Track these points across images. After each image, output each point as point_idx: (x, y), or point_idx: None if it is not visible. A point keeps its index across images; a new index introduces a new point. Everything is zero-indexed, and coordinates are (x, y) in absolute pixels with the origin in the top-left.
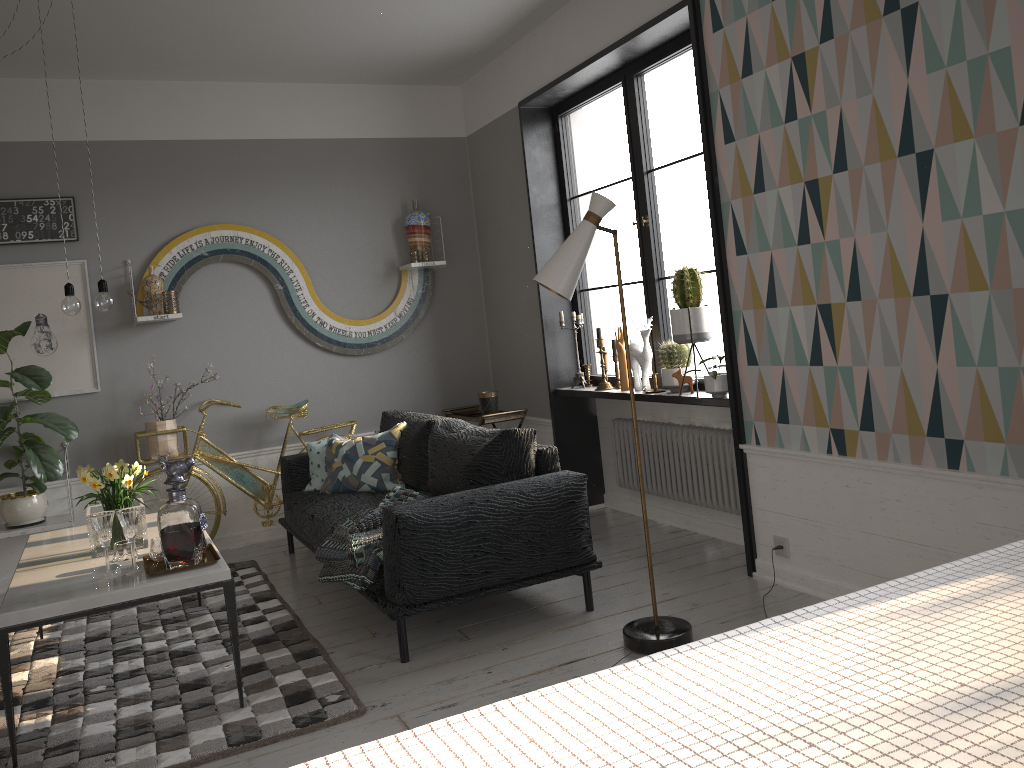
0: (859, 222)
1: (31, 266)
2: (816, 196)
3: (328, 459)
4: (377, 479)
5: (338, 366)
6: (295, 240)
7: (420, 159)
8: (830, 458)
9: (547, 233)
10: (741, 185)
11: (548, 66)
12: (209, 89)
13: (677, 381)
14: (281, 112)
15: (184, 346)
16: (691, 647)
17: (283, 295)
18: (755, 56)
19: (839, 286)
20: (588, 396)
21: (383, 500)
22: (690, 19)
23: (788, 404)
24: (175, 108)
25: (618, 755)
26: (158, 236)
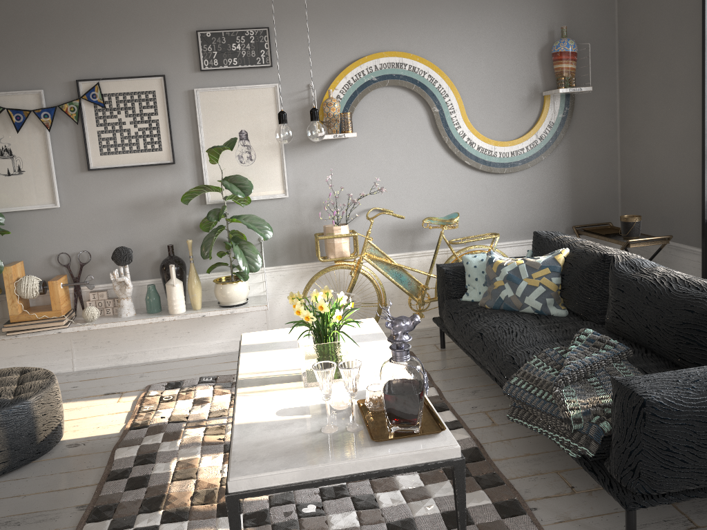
0: None
1: (235, 89)
2: None
3: (489, 277)
4: (541, 303)
5: (482, 182)
6: (451, 66)
7: None
8: None
9: None
10: None
11: None
12: None
13: None
14: None
15: (354, 161)
16: None
17: (438, 117)
18: None
19: None
20: None
21: (573, 342)
22: None
23: None
24: None
25: None
26: (335, 63)
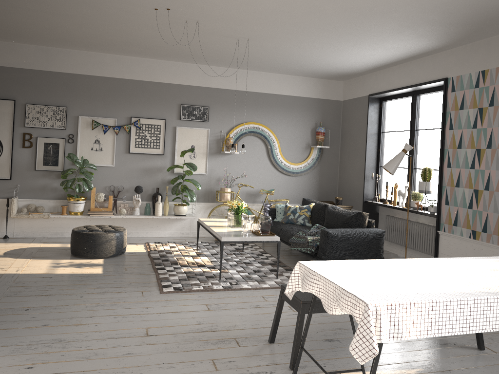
0: (492, 166)
1: (192, 128)
2: (479, 154)
3: (285, 211)
4: (303, 221)
5: (284, 178)
6: (276, 131)
7: (324, 107)
8: (469, 239)
9: (371, 143)
10: (453, 144)
11: (383, 85)
12: (256, 74)
13: (416, 205)
14: (279, 84)
15: (235, 163)
16: (442, 258)
17: (270, 150)
18: (465, 104)
19: (482, 184)
20: (379, 205)
21: (312, 227)
22: (443, 85)
23: (457, 220)
24: (245, 79)
25: (434, 266)
26: (232, 123)
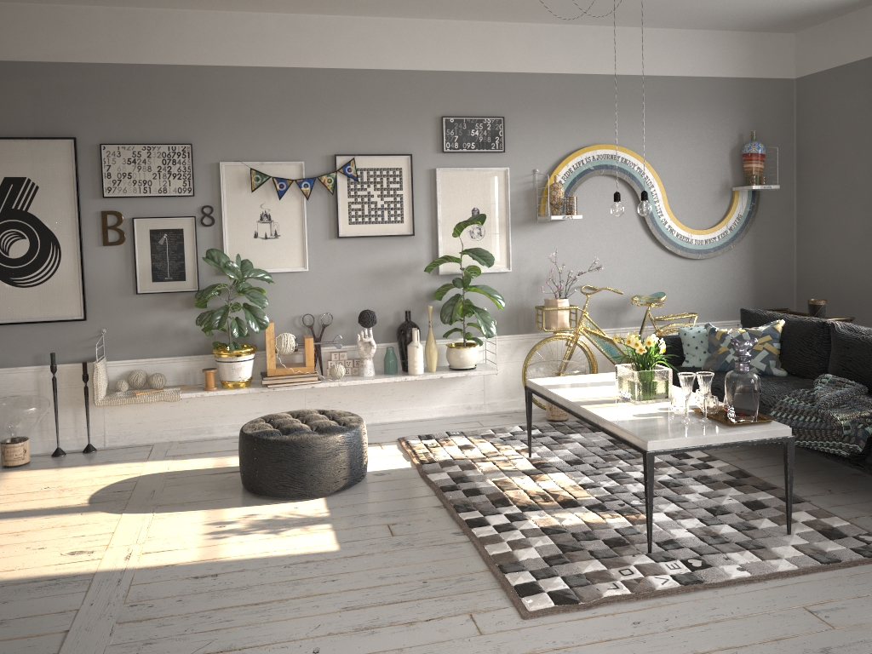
0: None
1: (471, 170)
2: None
3: (713, 344)
4: (765, 364)
5: (678, 267)
6: (655, 160)
7: (756, 96)
8: None
9: None
10: None
11: None
12: (603, 32)
13: None
14: (654, 53)
15: (569, 241)
16: None
17: None
18: None
19: None
20: None
21: (817, 384)
22: None
23: None
24: (577, 47)
25: None
26: (558, 151)
